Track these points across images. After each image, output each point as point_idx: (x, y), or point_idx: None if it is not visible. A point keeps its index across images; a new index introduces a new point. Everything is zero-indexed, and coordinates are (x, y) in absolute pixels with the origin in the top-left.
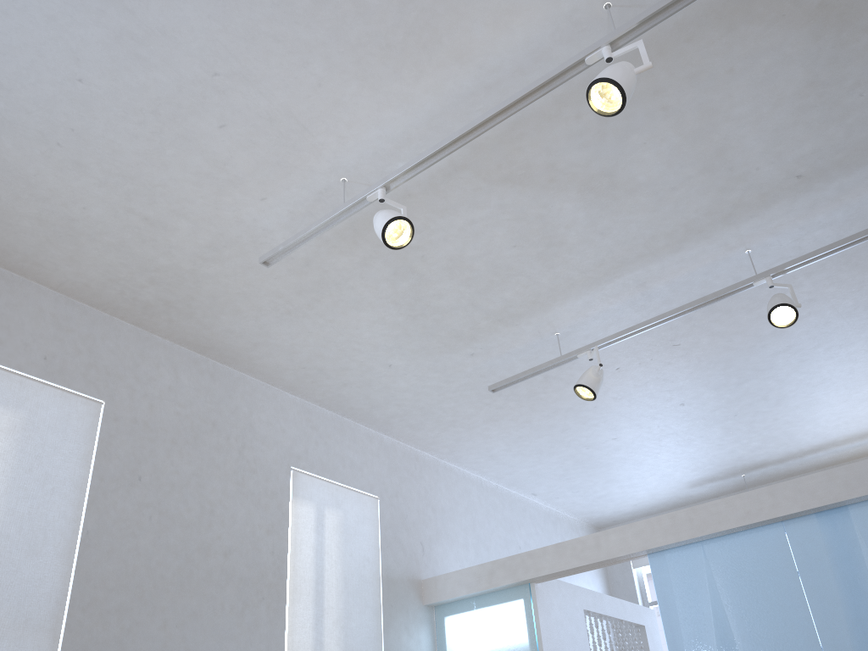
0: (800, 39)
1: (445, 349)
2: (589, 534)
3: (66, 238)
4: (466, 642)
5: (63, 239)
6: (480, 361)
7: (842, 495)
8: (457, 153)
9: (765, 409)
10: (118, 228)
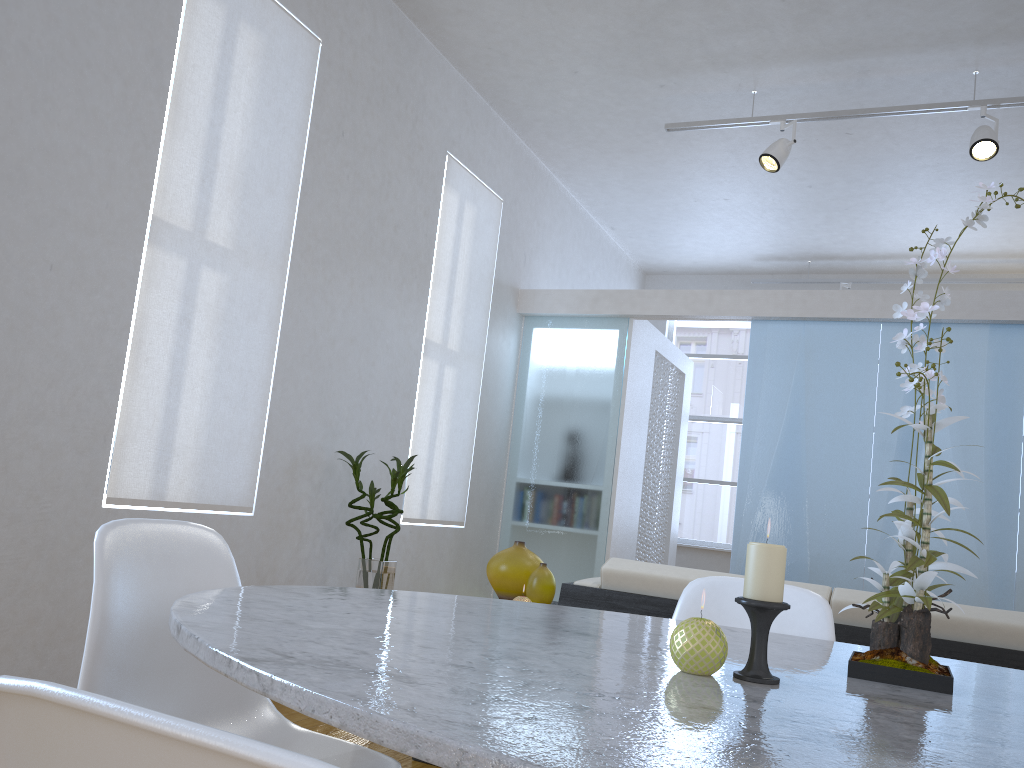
0: None
1: (641, 74)
2: (637, 278)
3: None
4: (552, 354)
5: None
6: (664, 95)
7: (943, 314)
8: None
9: (875, 212)
10: None
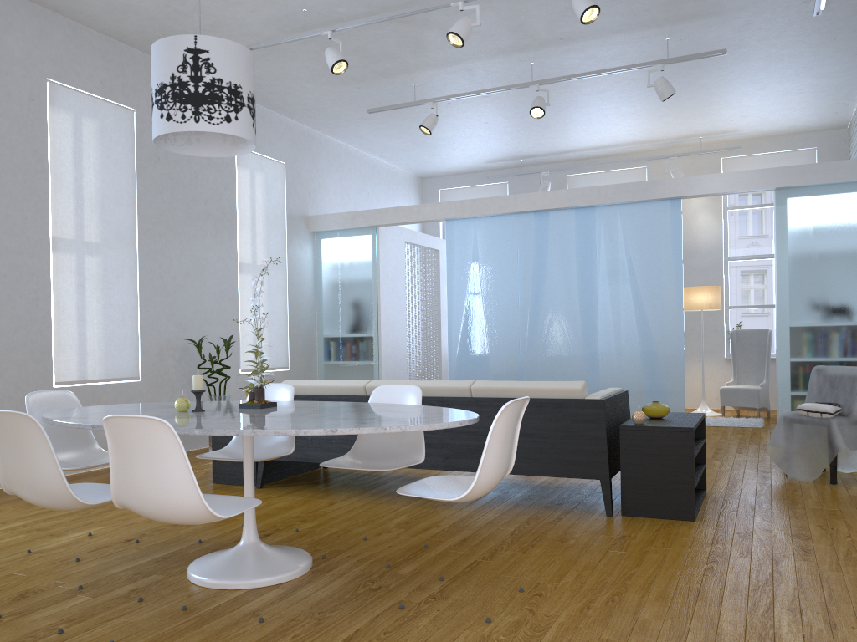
0: None
1: (342, 84)
2: (415, 183)
3: (119, 12)
4: (334, 255)
5: (118, 12)
6: (363, 91)
7: (547, 206)
8: (374, 9)
9: (537, 130)
10: (156, 12)
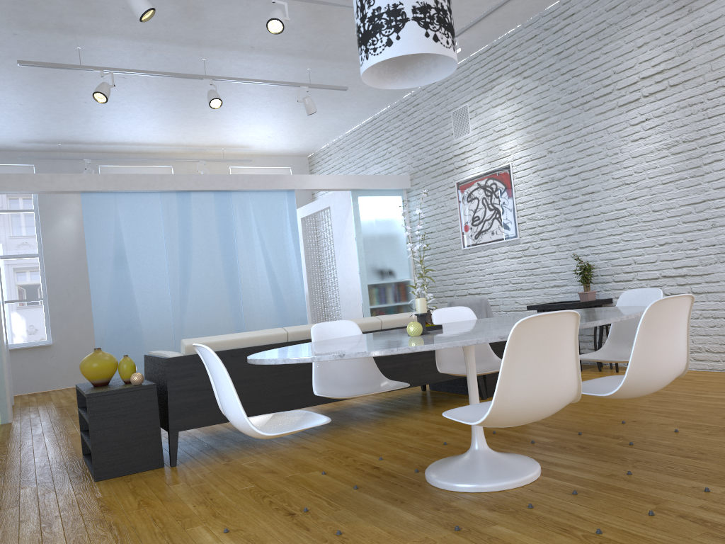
0: (304, 14)
1: (4, 25)
2: None
3: None
4: None
5: None
6: (14, 39)
7: (193, 187)
8: None
9: (118, 119)
10: None
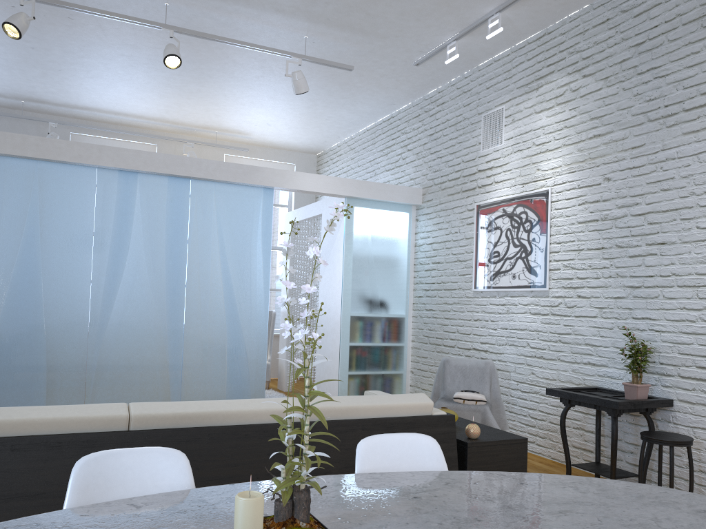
0: None
1: None
2: None
3: None
4: None
5: None
6: None
7: (140, 167)
8: None
9: (81, 77)
10: None
